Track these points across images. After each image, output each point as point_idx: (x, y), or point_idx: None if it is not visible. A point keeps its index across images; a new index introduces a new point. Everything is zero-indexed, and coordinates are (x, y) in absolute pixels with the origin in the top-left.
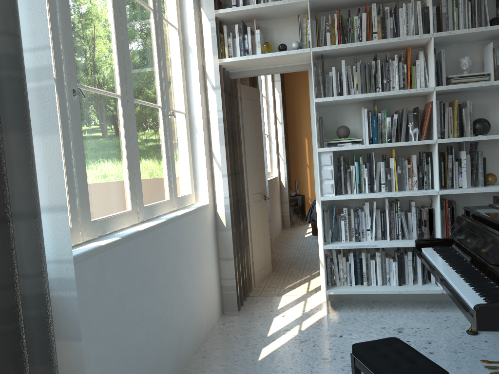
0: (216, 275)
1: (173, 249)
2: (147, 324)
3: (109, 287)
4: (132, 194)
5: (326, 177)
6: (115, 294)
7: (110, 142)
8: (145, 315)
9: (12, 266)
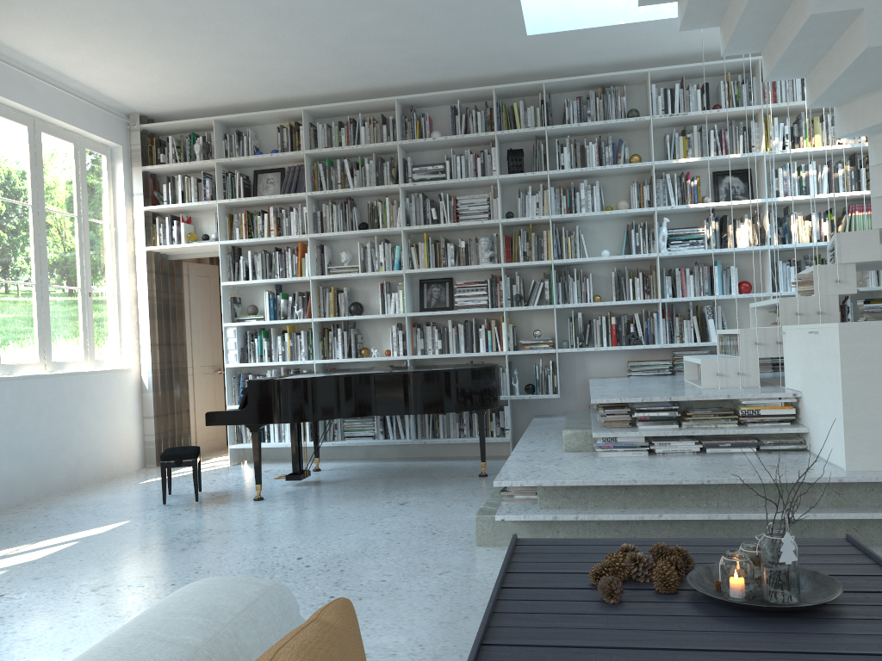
0: (138, 431)
1: (77, 395)
2: (41, 438)
3: (7, 403)
4: (40, 351)
5: (230, 347)
6: (12, 409)
7: (23, 315)
8: (40, 432)
9: None
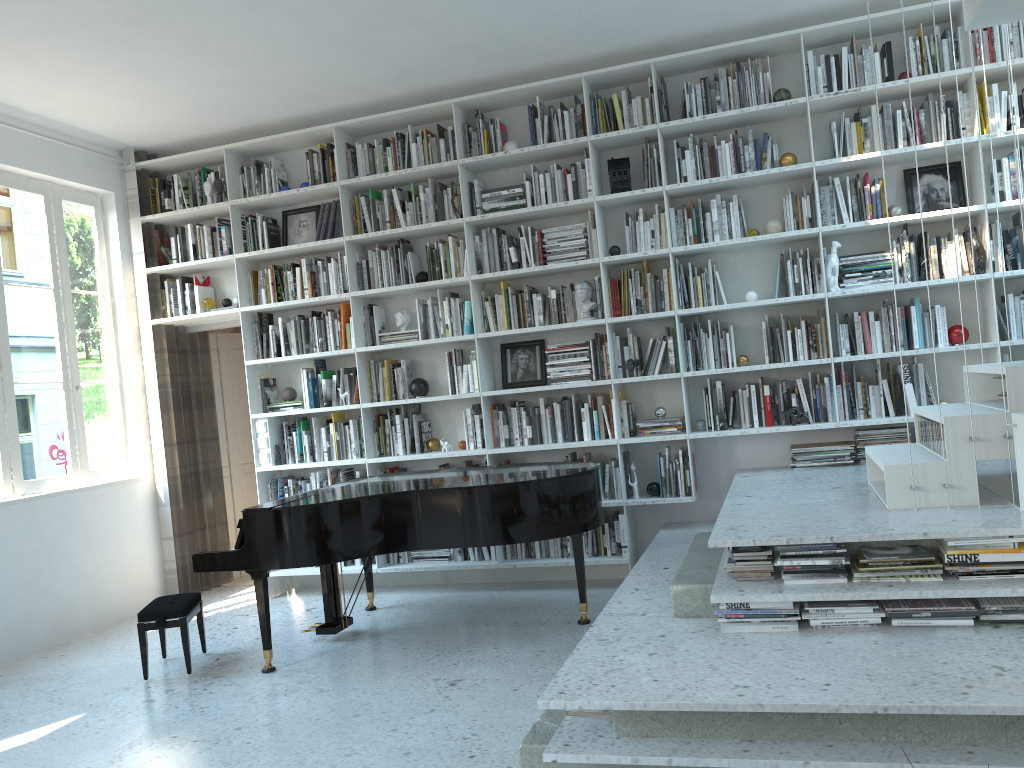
0: (156, 556)
1: (59, 522)
2: (6, 585)
3: None
4: (5, 469)
5: (262, 445)
6: None
7: None
8: (4, 577)
9: None
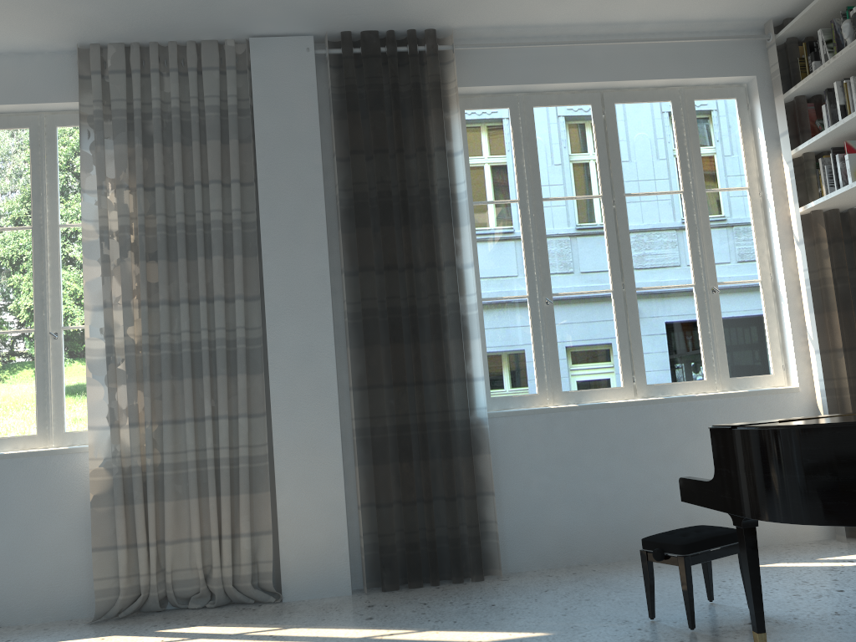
0: None
1: (680, 428)
2: (616, 483)
3: (559, 439)
4: (625, 372)
5: None
6: (567, 446)
7: (594, 330)
8: (614, 475)
9: (443, 403)
